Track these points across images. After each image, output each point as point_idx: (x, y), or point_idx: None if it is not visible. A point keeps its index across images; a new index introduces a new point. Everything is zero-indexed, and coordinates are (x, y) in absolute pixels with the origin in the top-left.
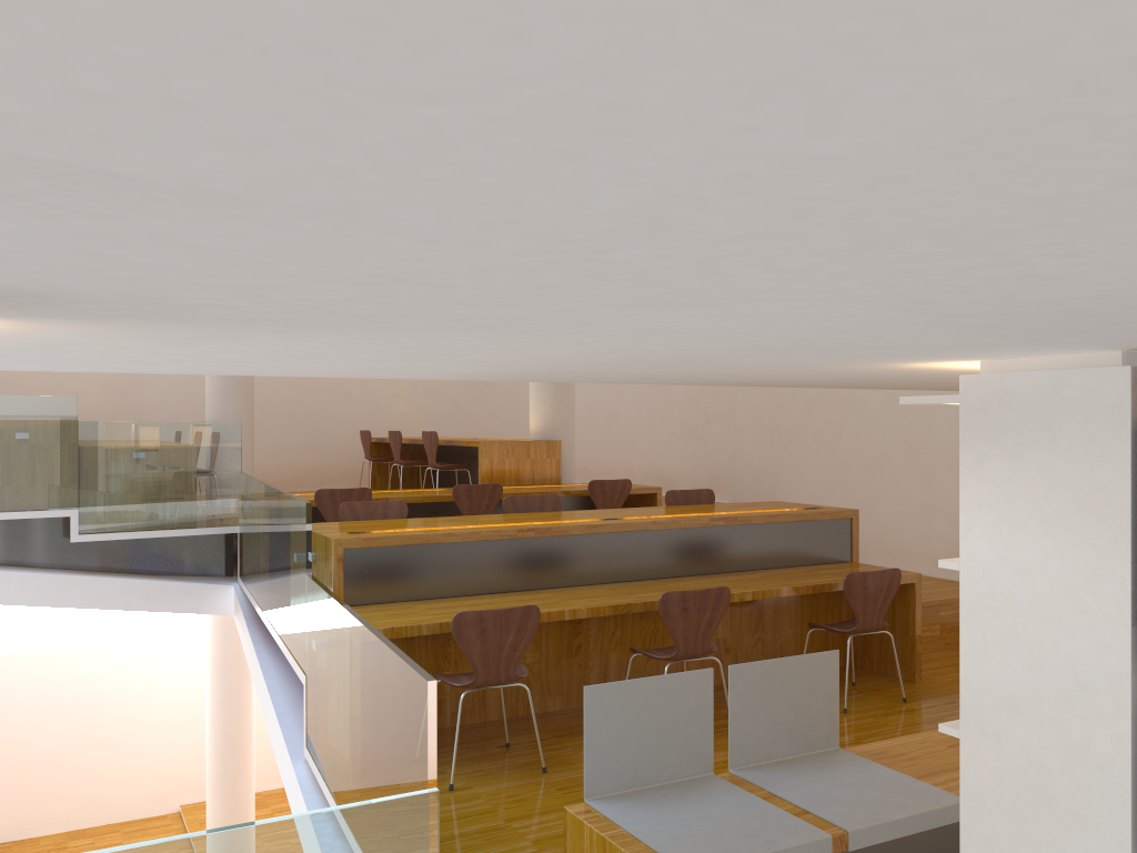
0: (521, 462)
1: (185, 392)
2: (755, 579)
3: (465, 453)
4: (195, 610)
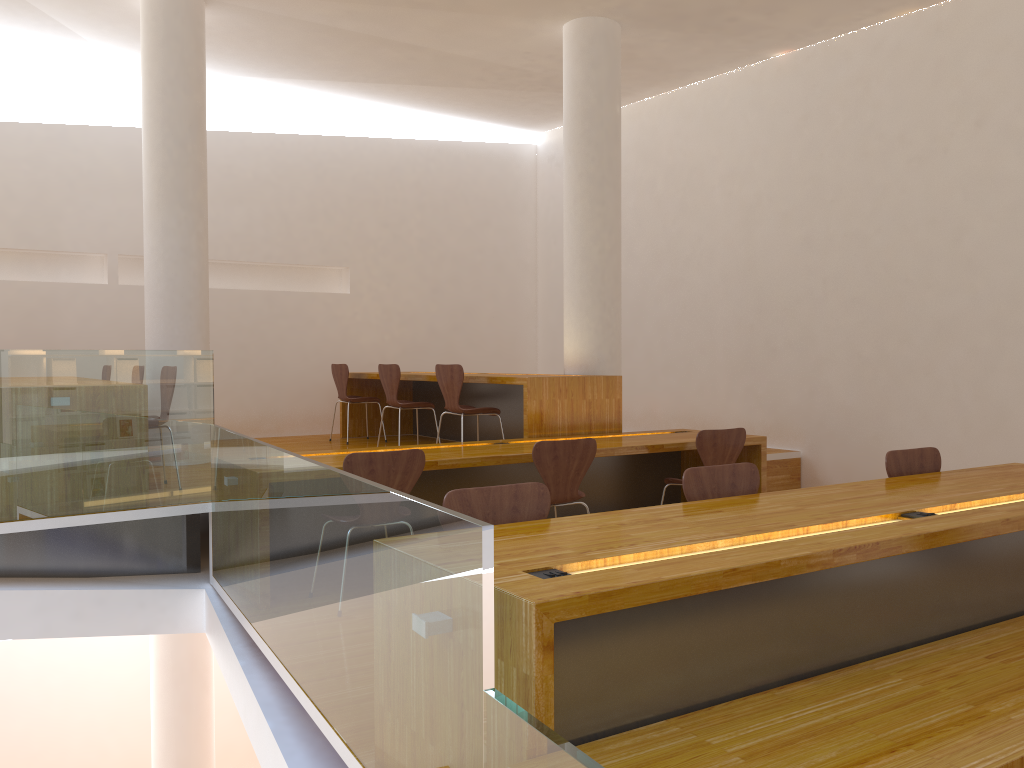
0: (575, 405)
1: (113, 317)
2: None
3: (464, 391)
4: (150, 629)
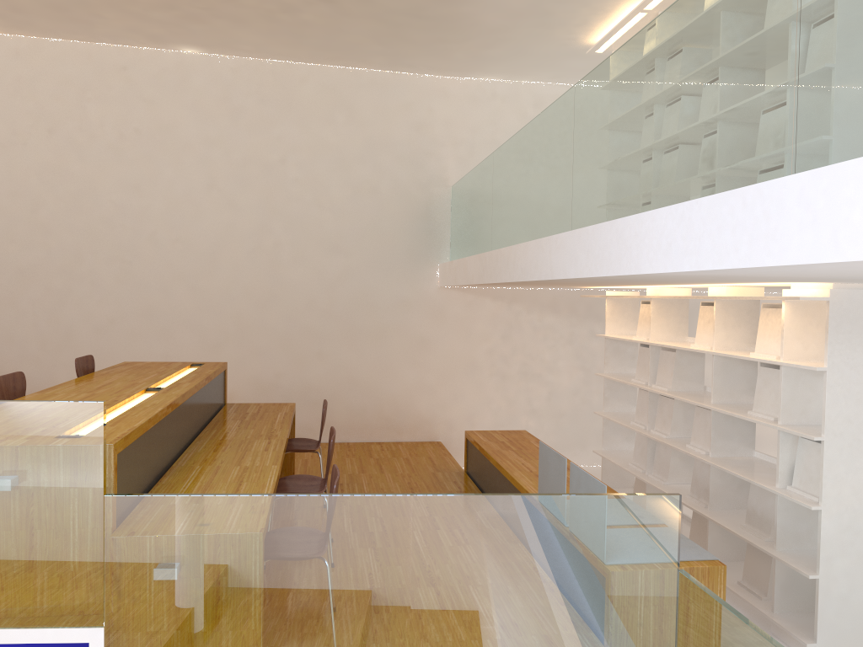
0: None
1: None
2: (247, 423)
3: None
4: None
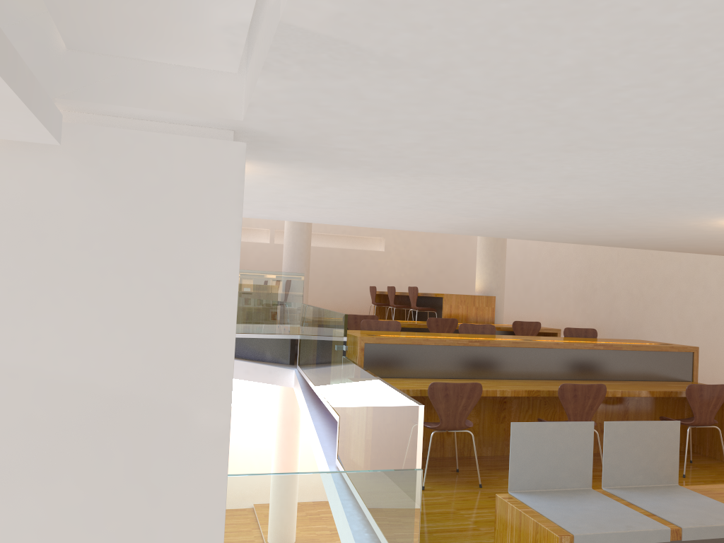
0: (469, 308)
1: (270, 259)
2: (623, 385)
3: (433, 303)
4: (272, 382)
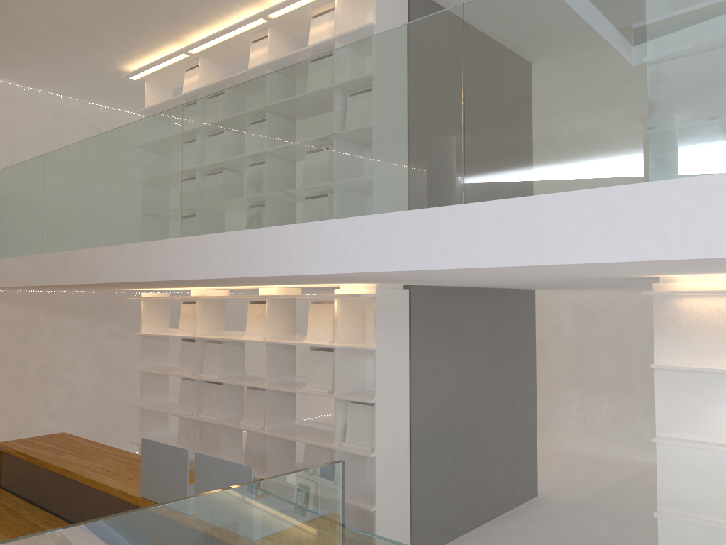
0: None
1: None
2: None
3: None
4: None
